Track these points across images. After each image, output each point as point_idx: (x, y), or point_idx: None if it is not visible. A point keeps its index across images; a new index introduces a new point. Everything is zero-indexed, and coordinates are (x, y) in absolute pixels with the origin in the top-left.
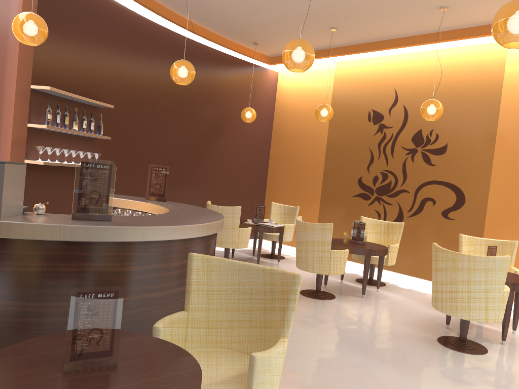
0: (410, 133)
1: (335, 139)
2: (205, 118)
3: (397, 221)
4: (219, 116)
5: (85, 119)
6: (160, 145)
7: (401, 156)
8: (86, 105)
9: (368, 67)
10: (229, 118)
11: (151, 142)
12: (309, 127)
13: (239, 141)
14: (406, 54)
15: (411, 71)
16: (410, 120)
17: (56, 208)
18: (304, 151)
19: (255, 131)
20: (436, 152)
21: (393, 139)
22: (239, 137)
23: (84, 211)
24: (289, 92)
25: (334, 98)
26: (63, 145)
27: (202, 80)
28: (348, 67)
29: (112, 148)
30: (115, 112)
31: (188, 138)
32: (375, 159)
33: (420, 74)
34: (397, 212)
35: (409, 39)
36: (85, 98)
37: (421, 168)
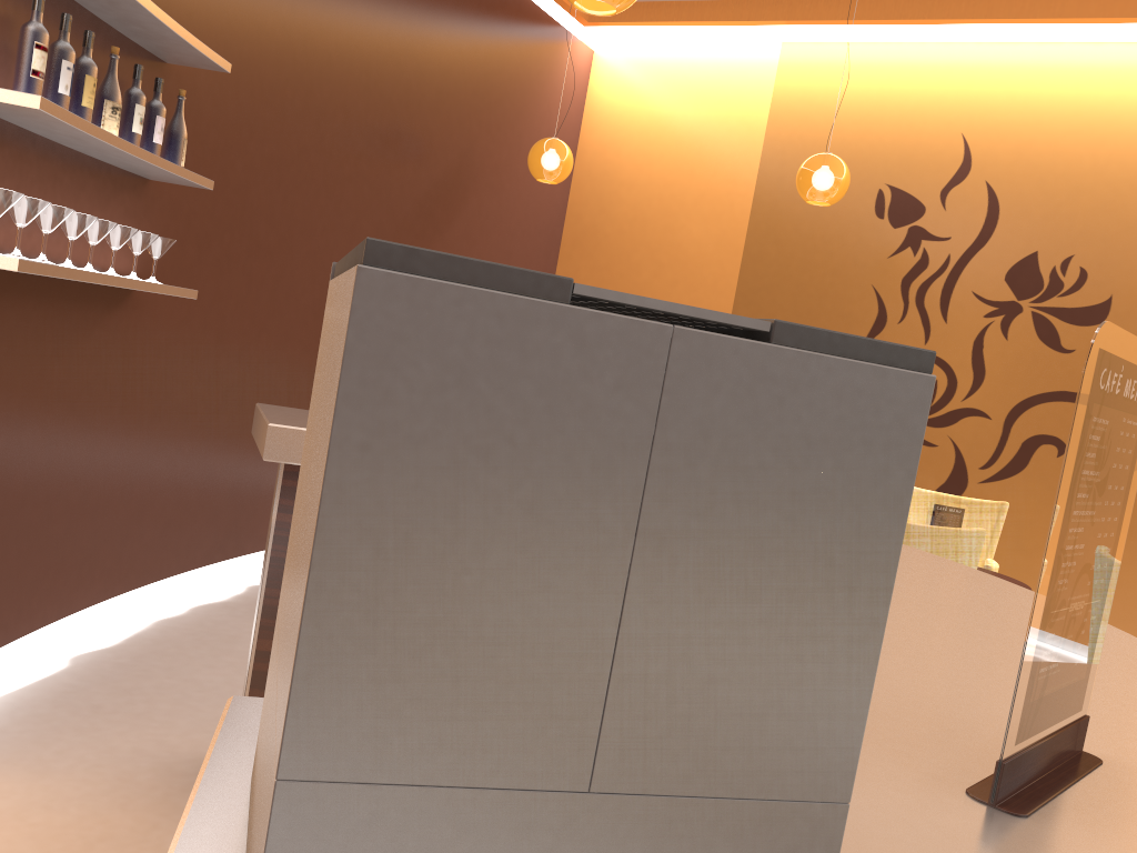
0: (1003, 261)
1: (770, 255)
2: (425, 155)
3: (947, 491)
4: (458, 154)
5: (142, 101)
6: (313, 227)
7: (972, 320)
8: (132, 45)
9: (885, 68)
10: (480, 165)
11: (292, 214)
12: (687, 215)
13: (495, 236)
14: (1005, 45)
15: (1018, 94)
16: (1006, 226)
17: (13, 446)
18: (667, 281)
19: (530, 211)
20: (1078, 318)
21: (950, 272)
22: (497, 222)
23: (1033, 728)
24: (626, 111)
25: (771, 141)
26: (51, 194)
27: (430, 36)
28: (821, 60)
29: (190, 221)
30: (210, 92)
31: (383, 211)
32: (892, 320)
33: (1045, 103)
34: (948, 468)
35: (1050, 1)
36: (160, 10)
37: (1031, 356)
